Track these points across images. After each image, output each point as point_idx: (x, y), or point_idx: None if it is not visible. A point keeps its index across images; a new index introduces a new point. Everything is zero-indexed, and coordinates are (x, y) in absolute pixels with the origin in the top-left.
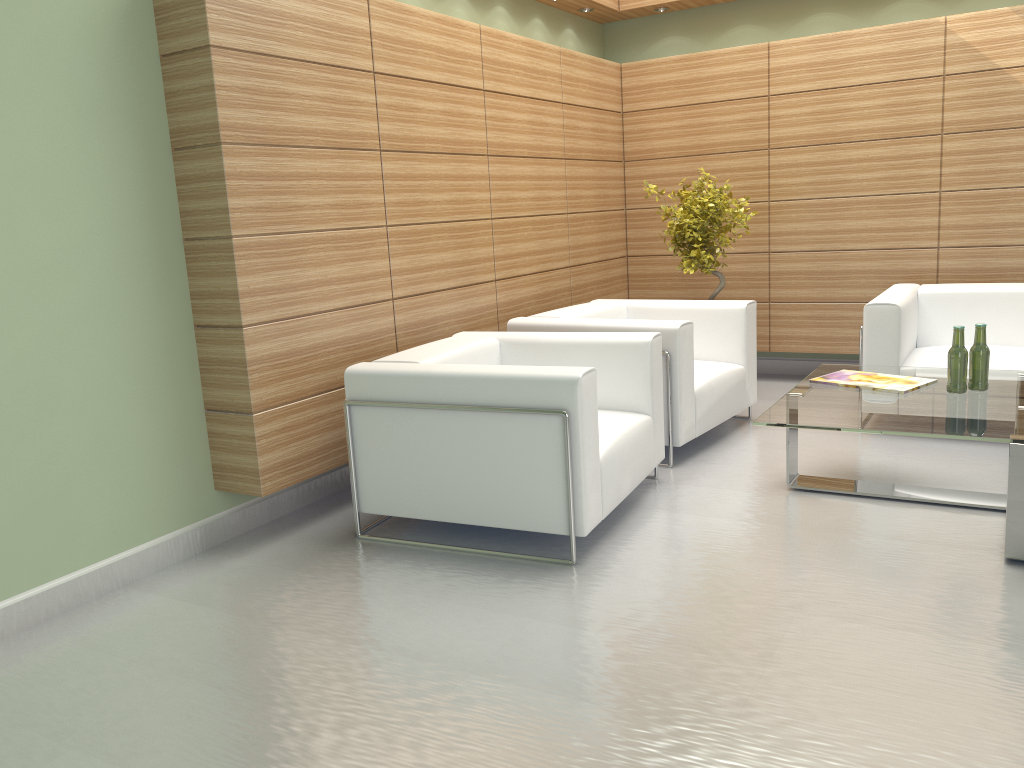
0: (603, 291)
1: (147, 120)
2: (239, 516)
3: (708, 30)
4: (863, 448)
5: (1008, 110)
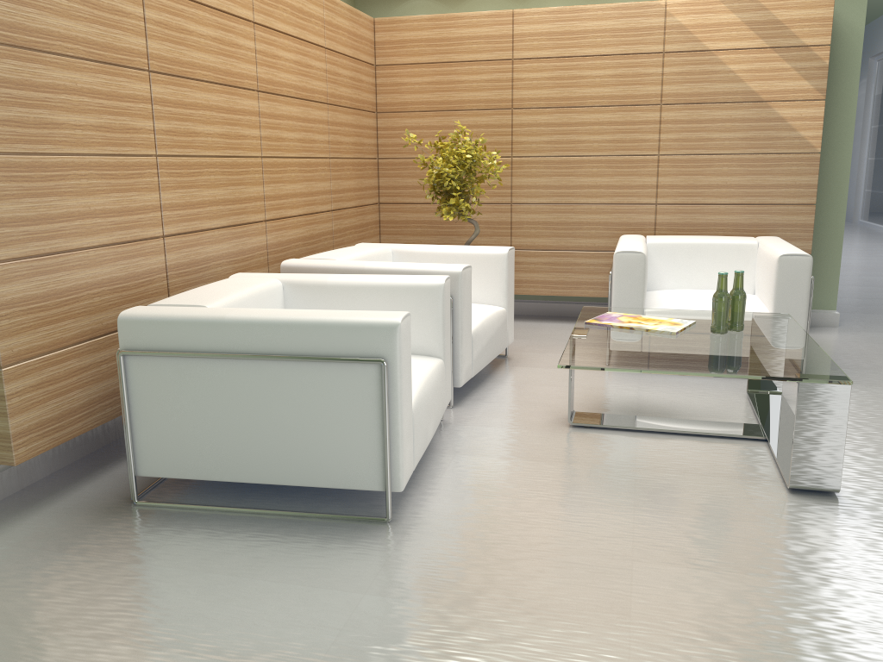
0: (360, 235)
1: None
2: None
3: None
4: (617, 383)
5: (715, 87)
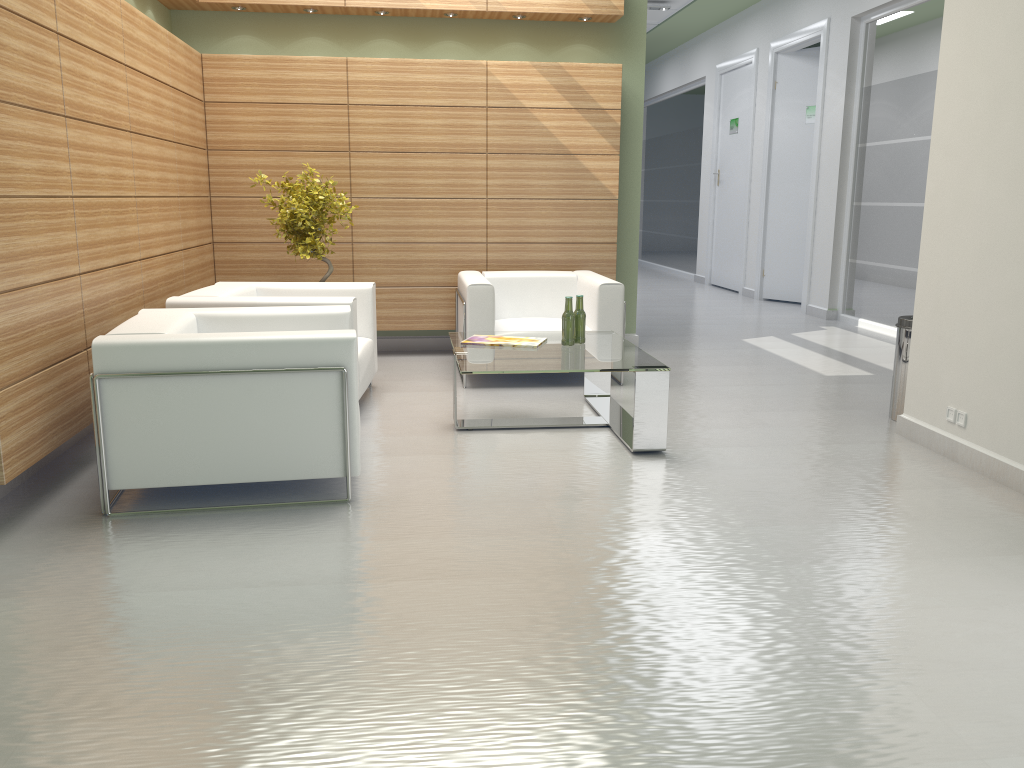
0: (202, 276)
1: None
2: None
3: (281, 36)
4: (479, 398)
5: (532, 140)
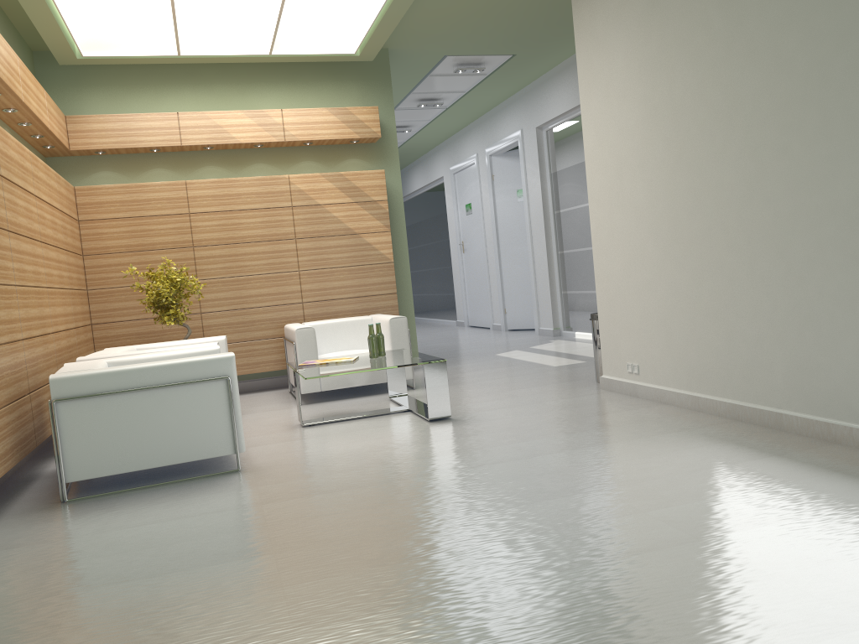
0: (87, 348)
1: None
2: None
3: (133, 169)
4: (313, 409)
5: (327, 226)
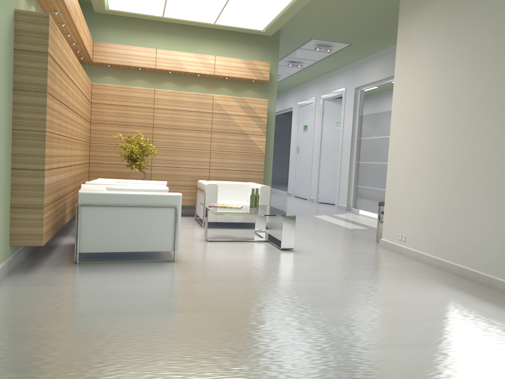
0: (86, 176)
1: (10, 75)
2: (14, 259)
3: (125, 77)
4: (211, 231)
5: (230, 127)
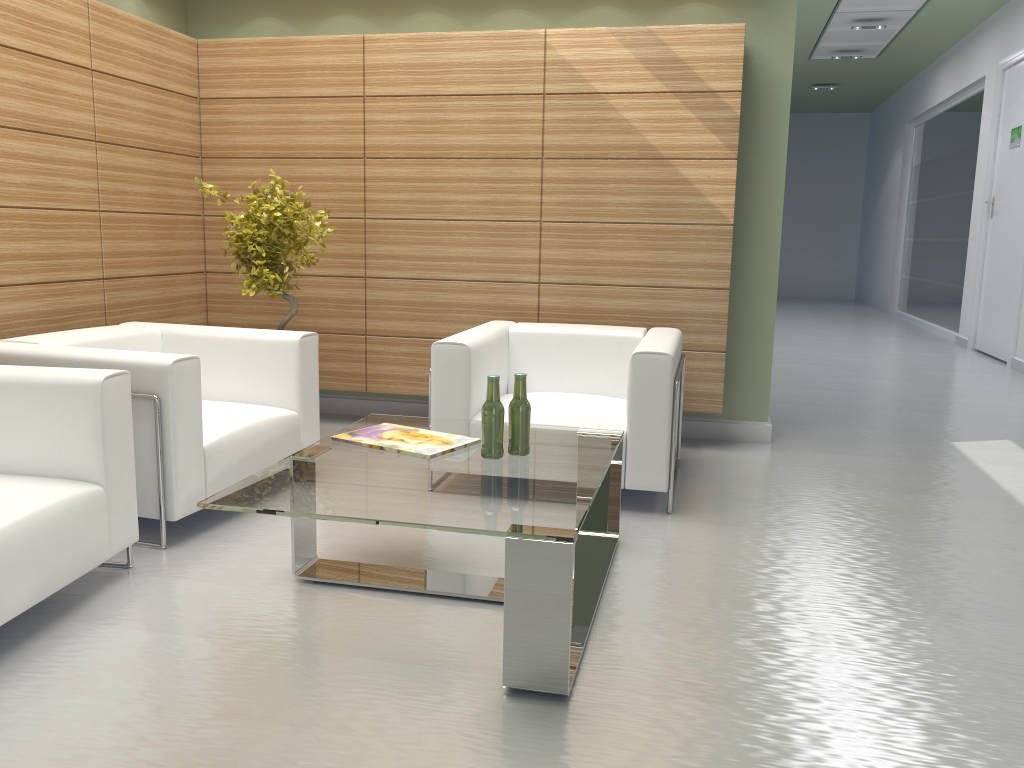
0: (164, 312)
1: None
2: None
3: (306, 15)
4: None
5: (606, 139)
